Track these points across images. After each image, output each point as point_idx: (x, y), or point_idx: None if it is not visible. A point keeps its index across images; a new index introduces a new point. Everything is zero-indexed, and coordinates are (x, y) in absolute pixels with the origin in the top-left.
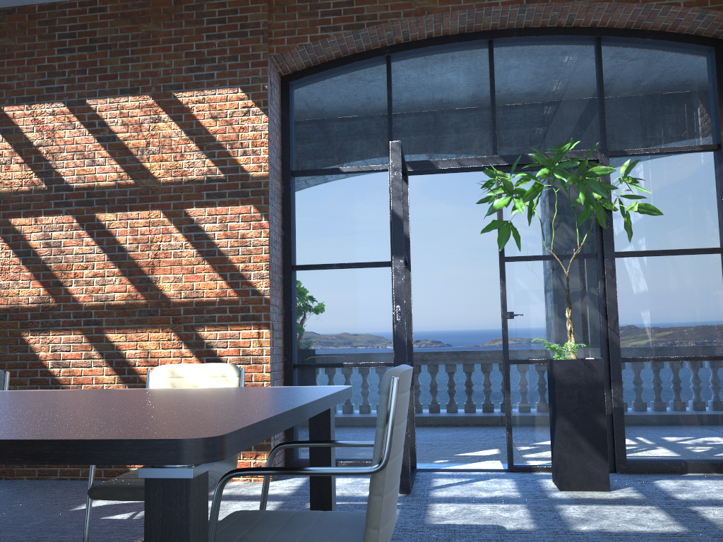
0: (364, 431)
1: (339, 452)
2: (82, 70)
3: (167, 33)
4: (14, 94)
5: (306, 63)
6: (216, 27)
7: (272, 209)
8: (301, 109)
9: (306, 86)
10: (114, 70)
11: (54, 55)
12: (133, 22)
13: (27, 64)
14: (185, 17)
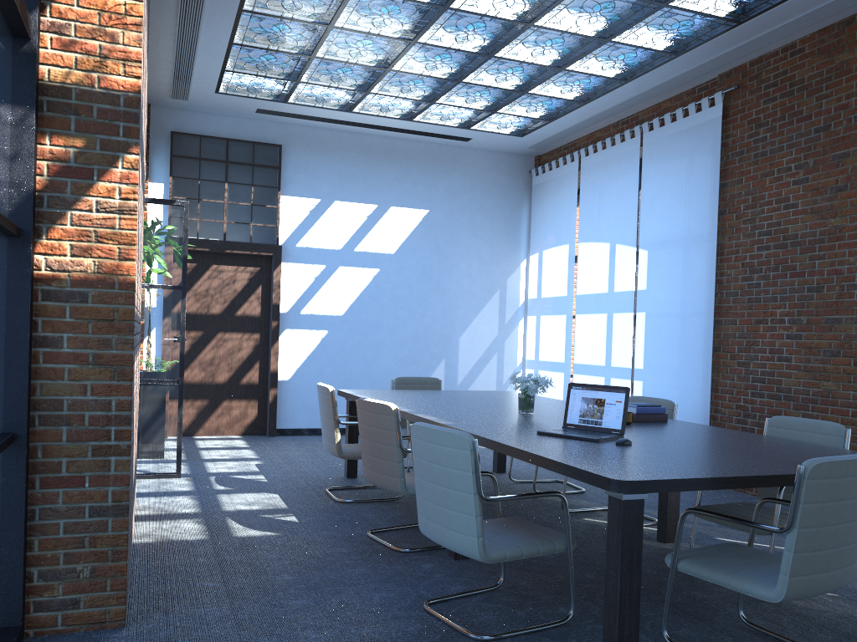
0: None
1: None
2: None
3: None
4: None
5: None
6: None
7: None
8: None
9: None
10: None
11: None
12: None
13: None
14: None
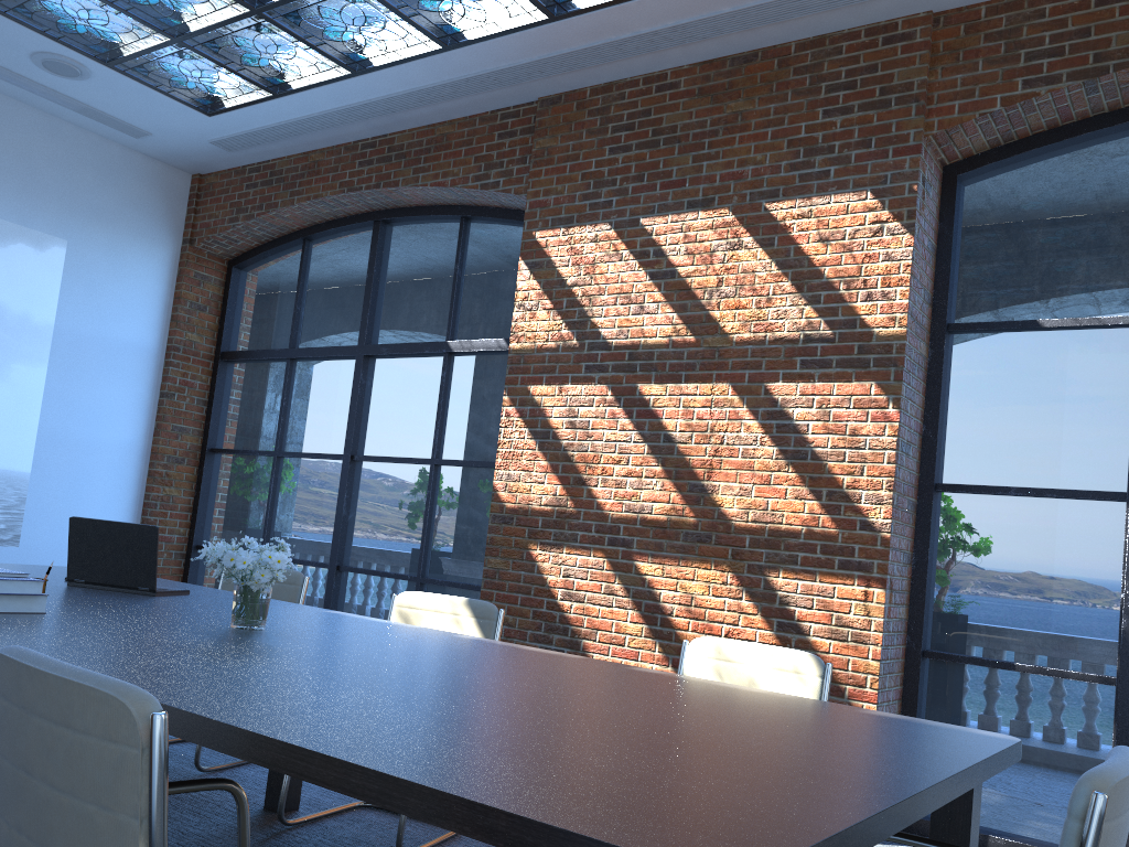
0: (1045, 792)
1: (992, 817)
2: (639, 176)
3: (763, 112)
4: (549, 213)
5: (990, 141)
6: (840, 96)
7: (907, 389)
8: (974, 220)
9: (986, 180)
10: (681, 174)
11: (603, 157)
12: (714, 100)
13: (568, 172)
14: (792, 86)
